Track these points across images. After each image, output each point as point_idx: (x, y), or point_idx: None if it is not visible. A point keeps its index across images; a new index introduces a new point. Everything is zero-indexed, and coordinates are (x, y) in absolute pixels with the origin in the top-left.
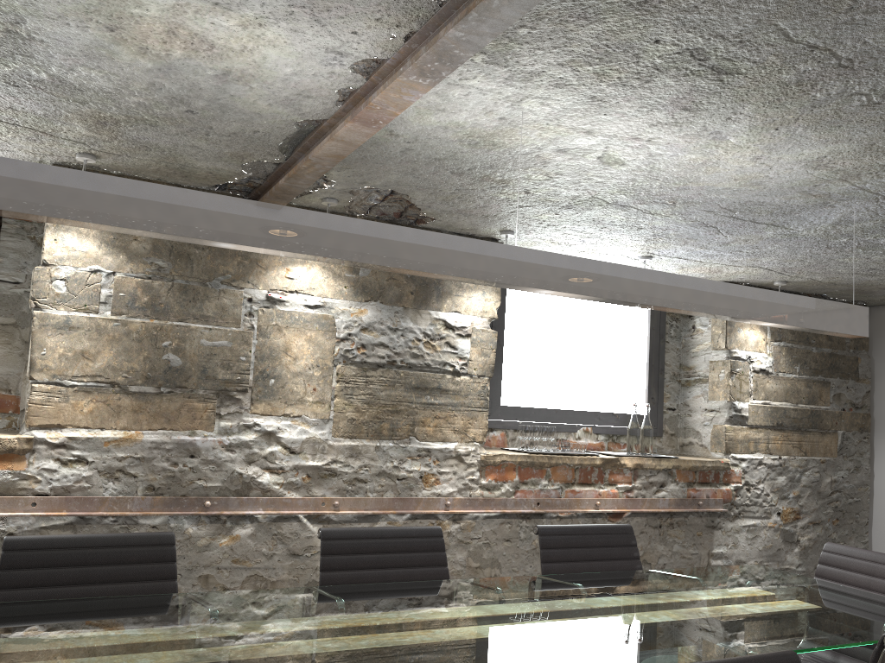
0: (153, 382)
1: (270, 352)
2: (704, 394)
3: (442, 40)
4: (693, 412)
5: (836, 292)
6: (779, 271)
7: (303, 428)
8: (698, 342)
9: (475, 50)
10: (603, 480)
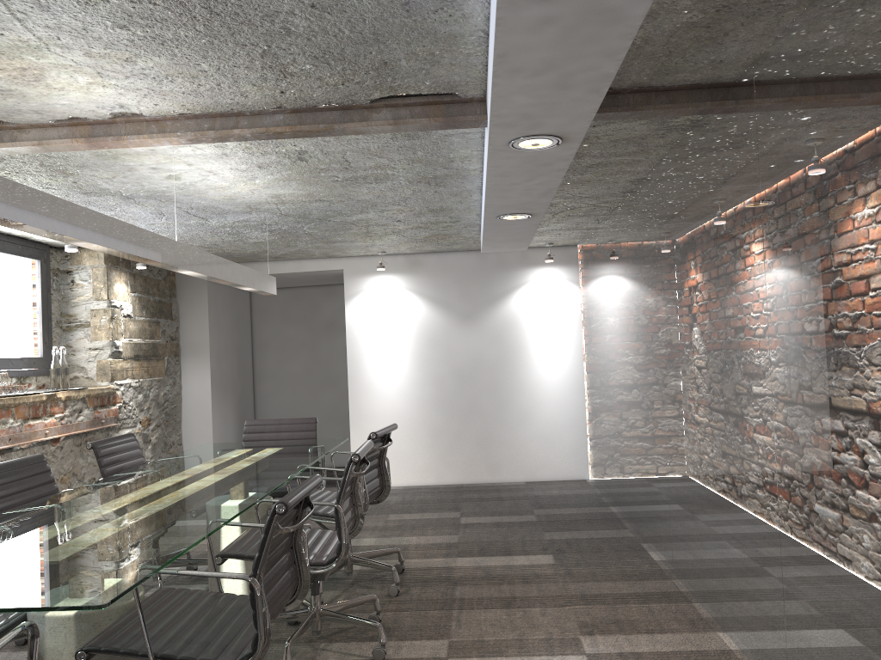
0: None
1: None
2: (88, 337)
3: (235, 134)
4: (77, 351)
5: None
6: None
7: None
8: (79, 294)
9: (241, 141)
10: (47, 413)
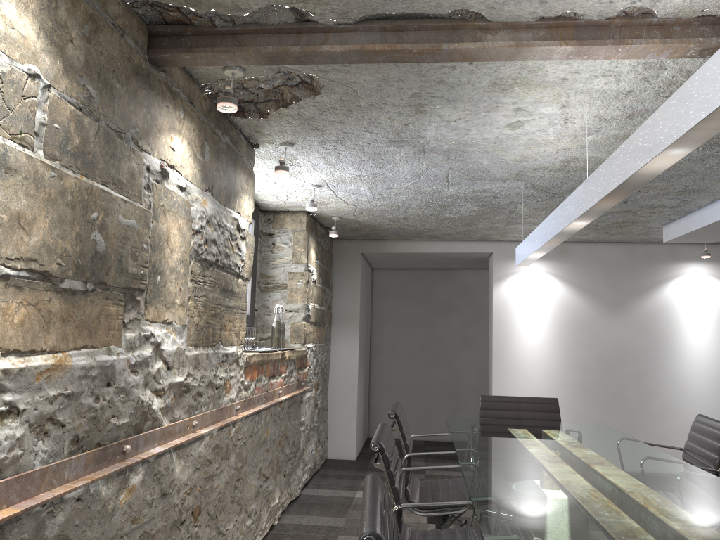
0: (82, 275)
1: (158, 241)
2: (284, 298)
3: None
4: (273, 312)
5: (343, 228)
6: (358, 210)
7: (174, 337)
8: (279, 256)
9: None
10: (278, 372)
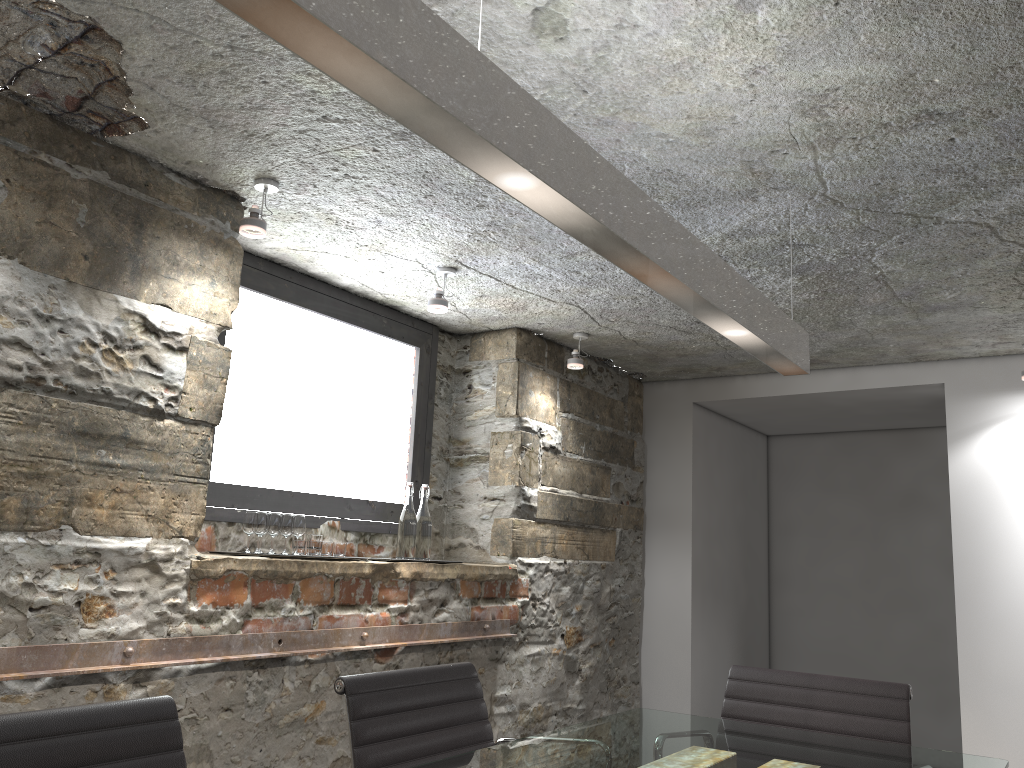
0: None
1: None
2: (483, 478)
3: None
4: (467, 502)
5: (627, 357)
6: (594, 315)
7: None
8: (477, 407)
9: None
10: (371, 598)
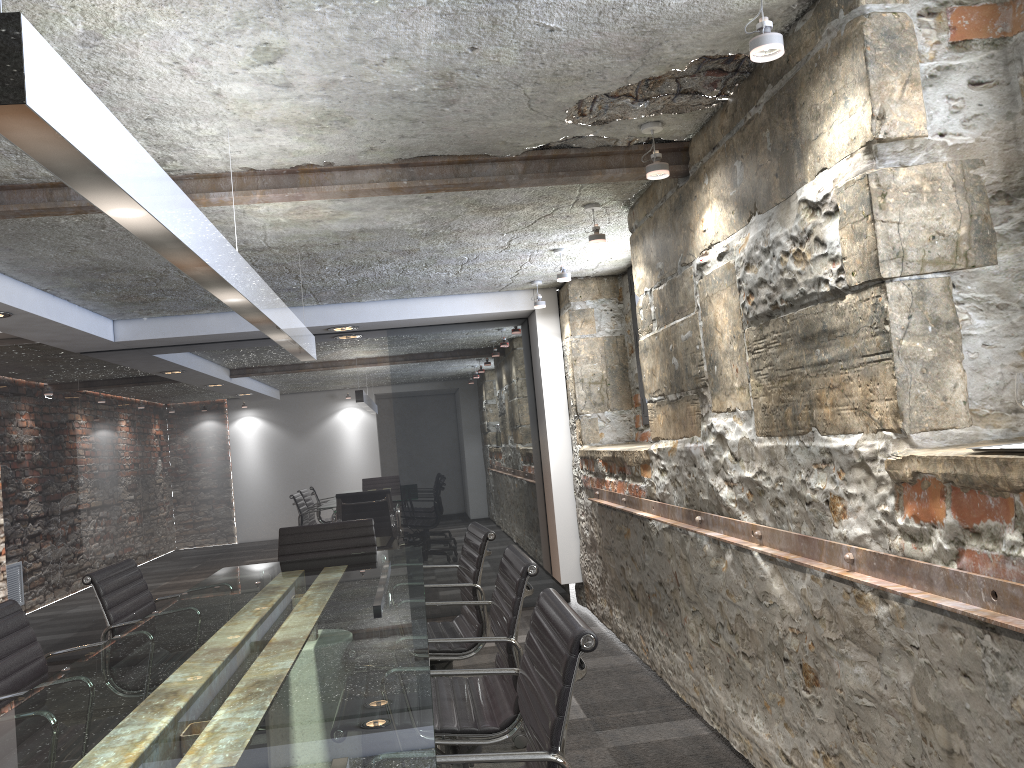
0: (673, 389)
1: (709, 333)
2: None
3: None
4: None
5: None
6: None
7: (737, 426)
8: None
9: None
10: None
